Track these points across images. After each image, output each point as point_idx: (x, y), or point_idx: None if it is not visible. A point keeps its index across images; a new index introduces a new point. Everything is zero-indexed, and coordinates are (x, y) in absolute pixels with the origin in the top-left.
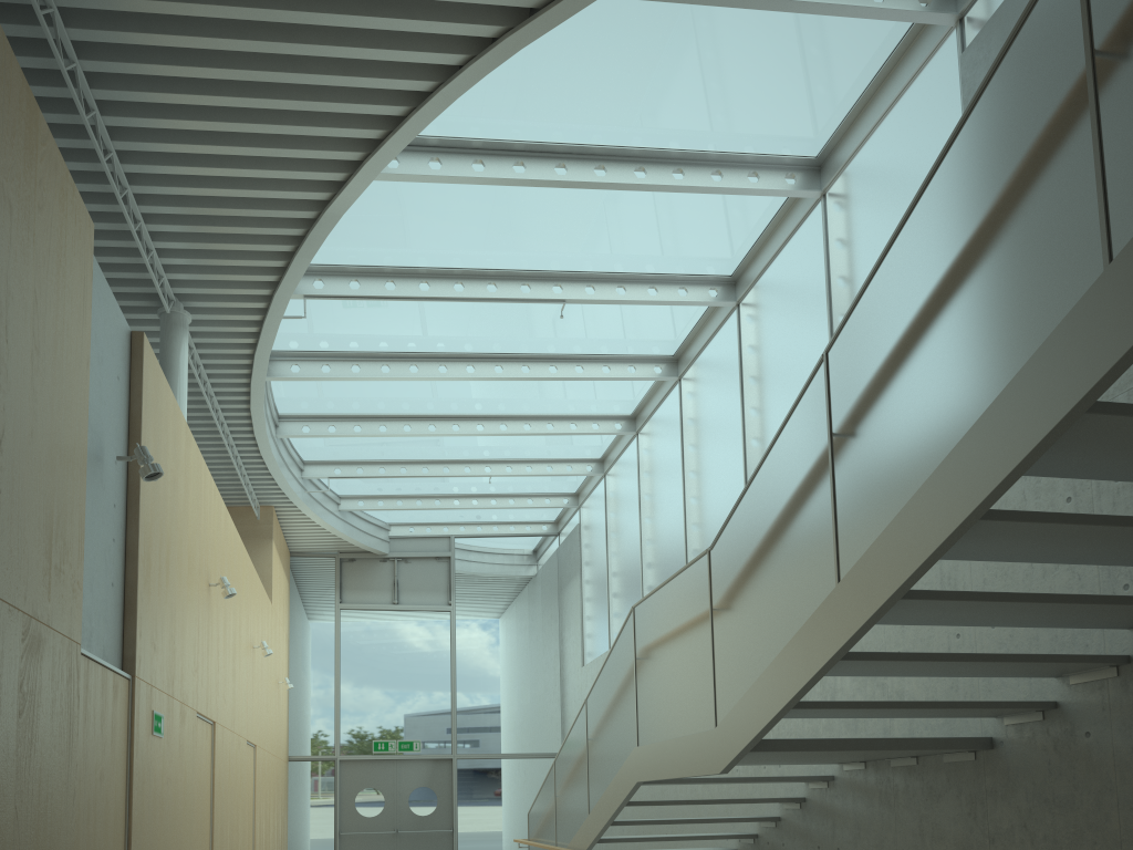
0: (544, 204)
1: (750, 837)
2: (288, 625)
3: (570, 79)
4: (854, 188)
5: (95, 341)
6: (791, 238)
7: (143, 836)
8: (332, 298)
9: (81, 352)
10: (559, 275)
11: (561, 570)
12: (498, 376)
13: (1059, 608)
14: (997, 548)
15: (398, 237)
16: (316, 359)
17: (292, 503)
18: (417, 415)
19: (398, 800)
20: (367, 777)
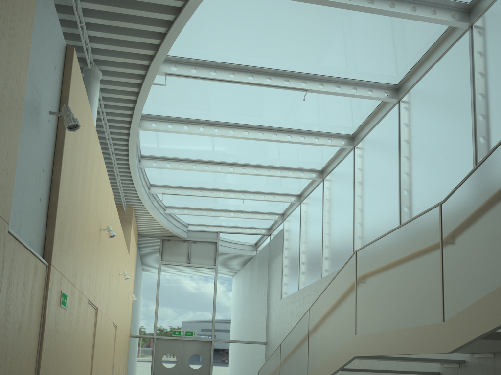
0: (308, 23)
1: None
2: (135, 270)
3: None
4: (498, 16)
5: (40, 27)
6: (443, 56)
7: (48, 370)
8: (181, 76)
9: (26, 10)
10: (305, 75)
11: (271, 252)
12: (260, 138)
13: None
14: None
15: (222, 40)
16: (165, 120)
17: (143, 205)
18: (212, 161)
19: (183, 360)
20: (169, 348)
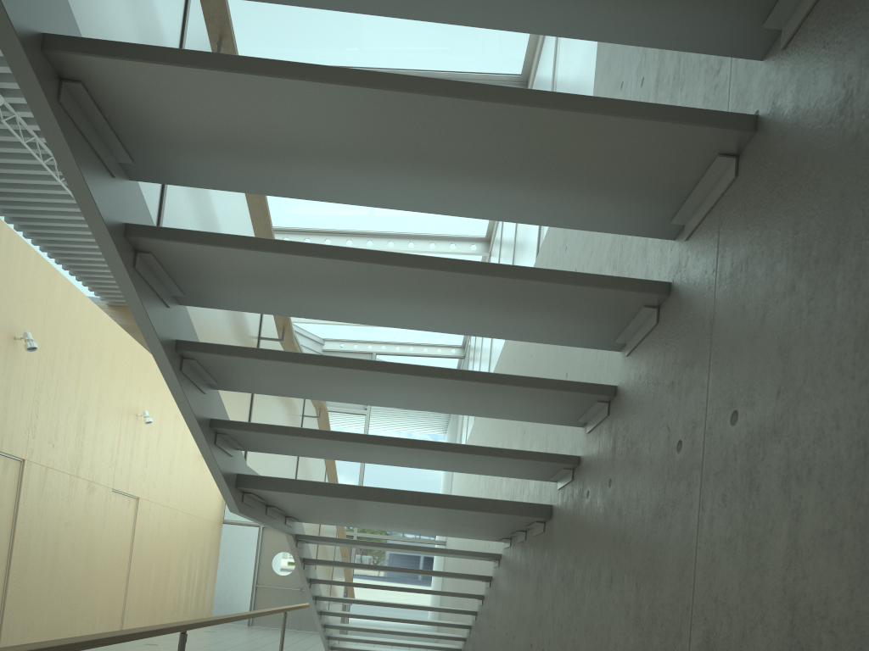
0: None
1: (470, 613)
2: None
3: None
4: None
5: None
6: None
7: None
8: None
9: None
10: None
11: None
12: None
13: (423, 281)
14: (248, 157)
15: None
16: None
17: None
18: (294, 229)
19: None
20: (284, 543)
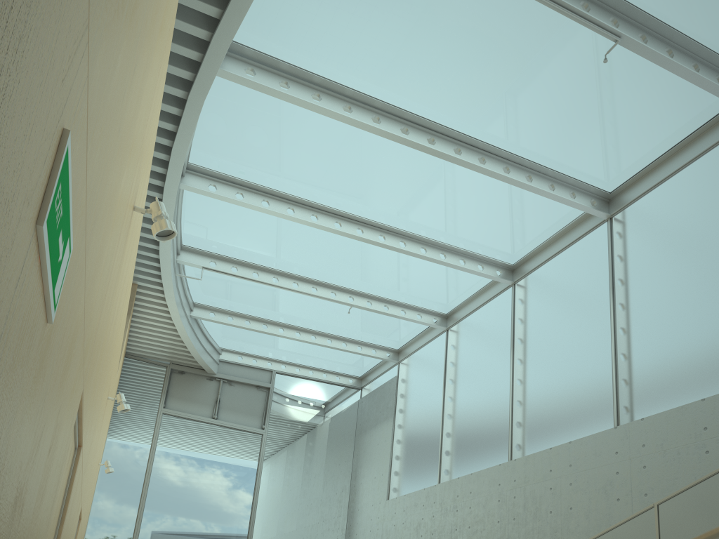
0: None
1: None
2: (110, 417)
3: None
4: None
5: None
6: None
7: None
8: None
9: None
10: (621, 6)
11: (363, 417)
12: (457, 157)
13: None
14: None
15: None
16: (276, 71)
17: (158, 285)
18: (327, 208)
19: None
20: None
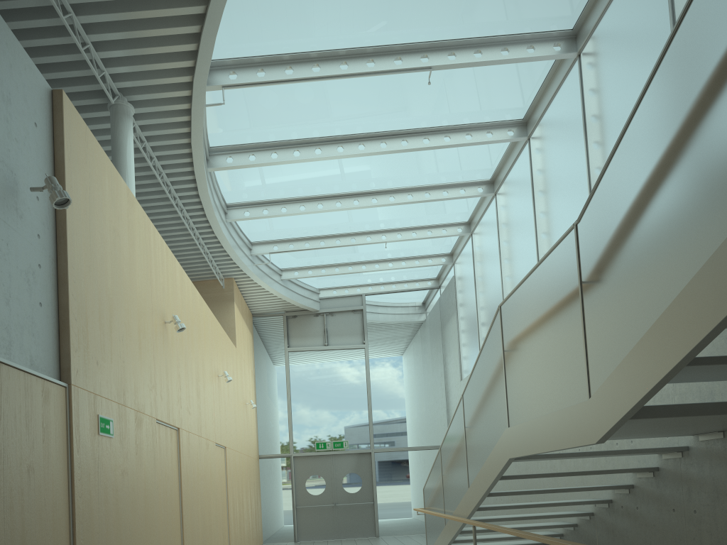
0: None
1: (605, 502)
2: (253, 365)
3: None
4: None
5: None
6: None
7: (92, 518)
8: (244, 86)
9: None
10: (425, 45)
11: (442, 313)
12: (383, 151)
13: None
14: None
15: (290, 21)
16: (245, 150)
17: (246, 274)
18: (327, 195)
19: (335, 483)
20: (313, 467)
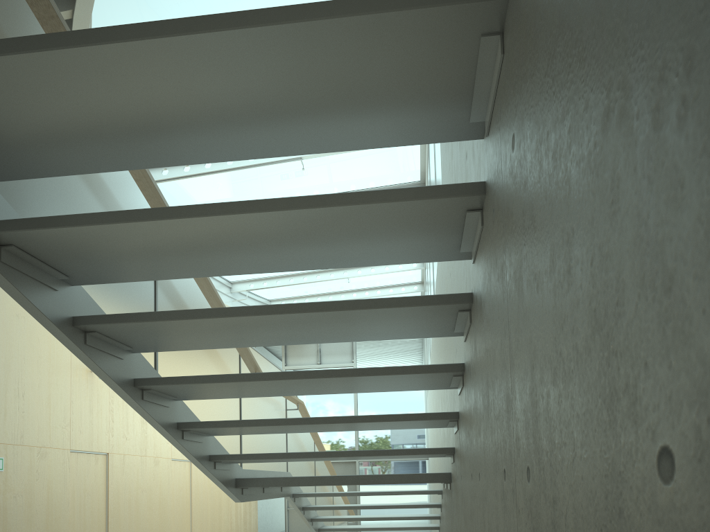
0: None
1: (434, 529)
2: None
3: (194, 5)
4: None
5: None
6: None
7: None
8: None
9: None
10: None
11: None
12: None
13: (312, 382)
14: (194, 340)
15: None
16: None
17: None
18: None
19: None
20: None
